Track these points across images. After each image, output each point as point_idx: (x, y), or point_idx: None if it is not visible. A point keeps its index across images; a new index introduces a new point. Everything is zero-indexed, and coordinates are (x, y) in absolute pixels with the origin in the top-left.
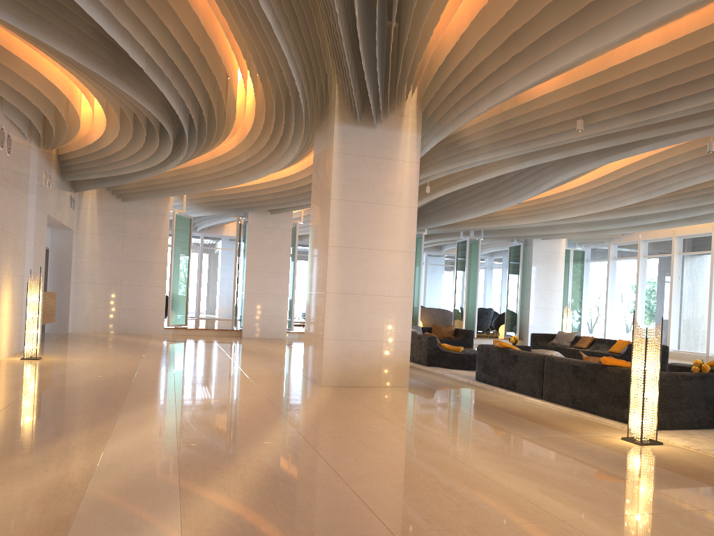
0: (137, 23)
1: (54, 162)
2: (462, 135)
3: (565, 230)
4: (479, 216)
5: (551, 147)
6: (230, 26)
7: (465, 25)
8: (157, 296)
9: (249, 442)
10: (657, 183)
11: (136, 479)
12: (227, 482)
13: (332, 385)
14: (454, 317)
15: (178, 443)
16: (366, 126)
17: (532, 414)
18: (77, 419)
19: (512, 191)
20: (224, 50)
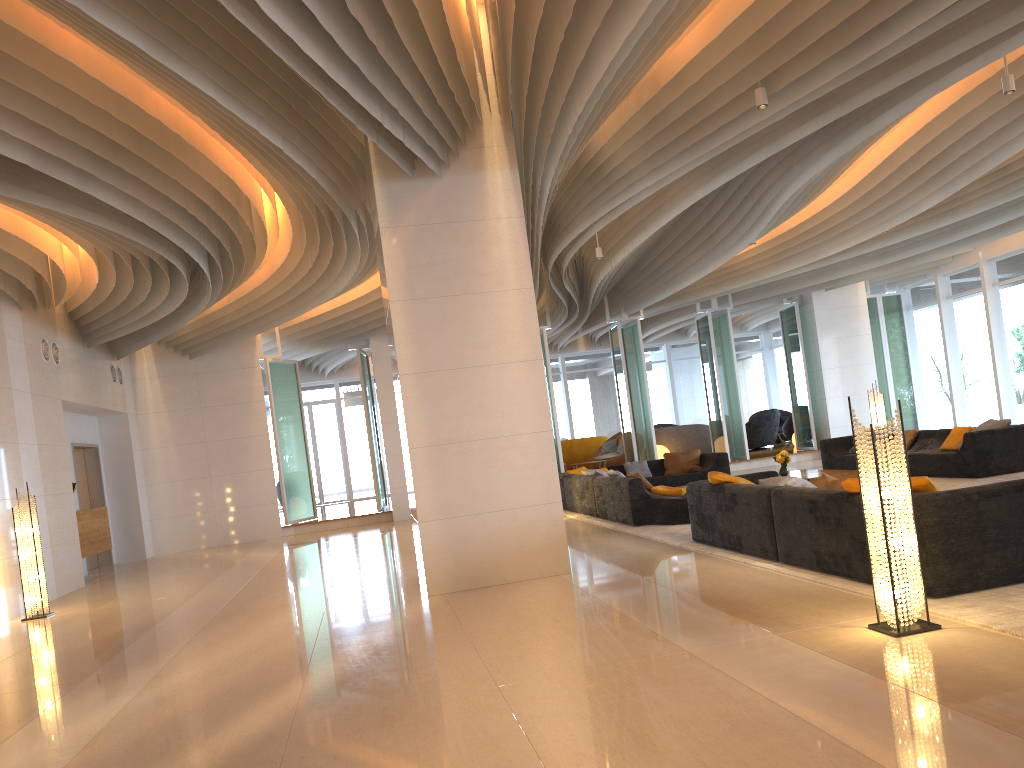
0: None
1: (62, 324)
2: (603, 157)
3: (853, 270)
4: (712, 276)
5: (745, 145)
6: (135, 67)
7: None
8: (263, 484)
9: (189, 743)
10: (957, 166)
11: None
12: None
13: (445, 592)
14: (712, 434)
15: (68, 763)
16: (426, 177)
17: (740, 598)
18: None
19: (732, 228)
20: (170, 108)
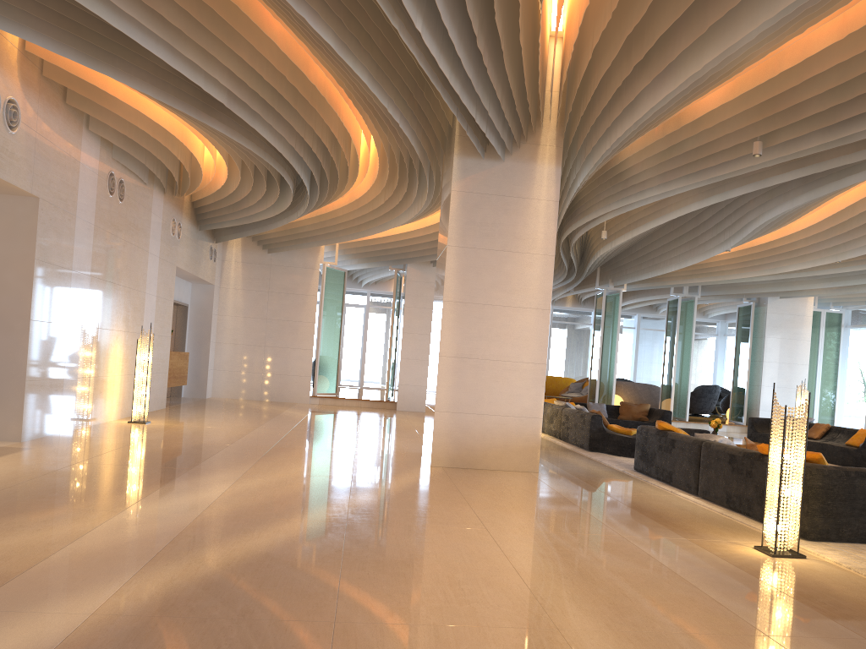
0: (207, 53)
1: (187, 209)
2: (625, 166)
3: (806, 286)
4: (689, 268)
5: (738, 178)
6: (313, 50)
7: (576, 32)
8: (303, 360)
9: (279, 518)
10: None
11: (118, 545)
12: (210, 556)
13: (443, 466)
14: (661, 394)
15: (200, 514)
16: (492, 159)
17: (664, 512)
18: (121, 484)
19: (714, 235)
20: (322, 78)
